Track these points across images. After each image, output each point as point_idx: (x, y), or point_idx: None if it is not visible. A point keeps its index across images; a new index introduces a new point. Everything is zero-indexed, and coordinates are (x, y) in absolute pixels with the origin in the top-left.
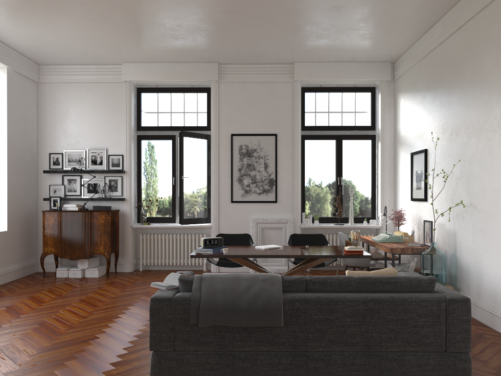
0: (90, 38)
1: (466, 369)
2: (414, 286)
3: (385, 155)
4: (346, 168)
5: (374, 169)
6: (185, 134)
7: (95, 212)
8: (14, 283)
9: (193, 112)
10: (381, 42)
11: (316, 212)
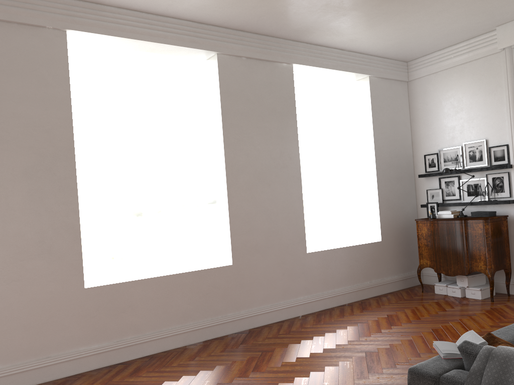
0: (436, 14)
1: None
2: None
3: None
4: None
5: None
6: None
7: (470, 220)
8: (390, 295)
9: None
10: None
11: None
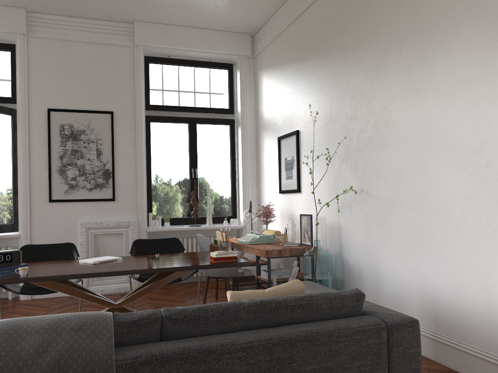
0: None
1: None
2: (336, 308)
3: (247, 143)
4: (202, 157)
5: (234, 159)
6: None
7: None
8: None
9: None
10: (243, 1)
11: (167, 212)
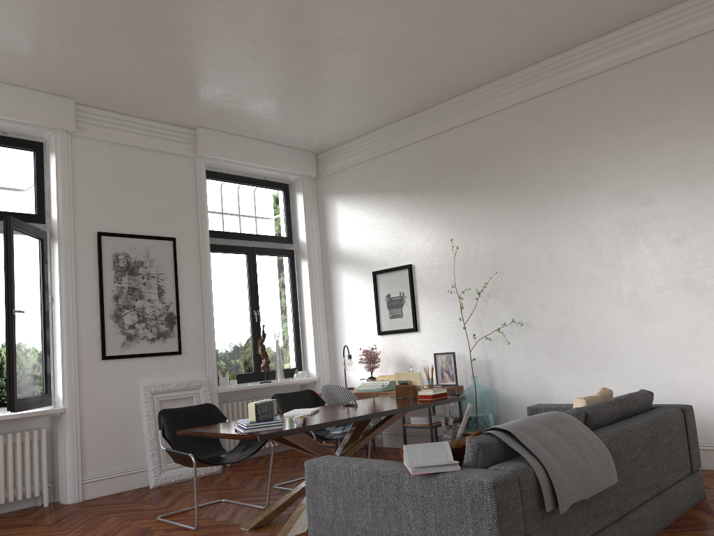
0: None
1: (703, 488)
2: (646, 403)
3: (315, 278)
4: (262, 296)
5: (296, 298)
6: (15, 225)
7: None
8: None
9: (6, 185)
10: (341, 122)
11: (228, 367)
